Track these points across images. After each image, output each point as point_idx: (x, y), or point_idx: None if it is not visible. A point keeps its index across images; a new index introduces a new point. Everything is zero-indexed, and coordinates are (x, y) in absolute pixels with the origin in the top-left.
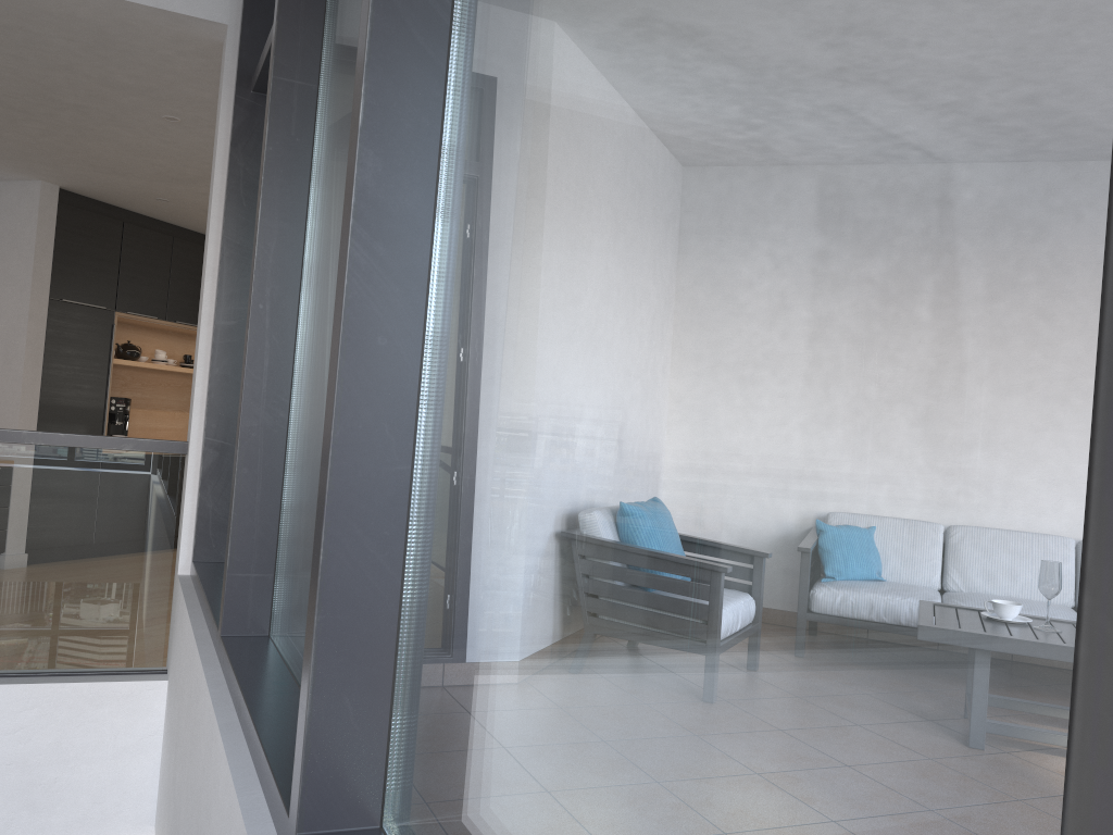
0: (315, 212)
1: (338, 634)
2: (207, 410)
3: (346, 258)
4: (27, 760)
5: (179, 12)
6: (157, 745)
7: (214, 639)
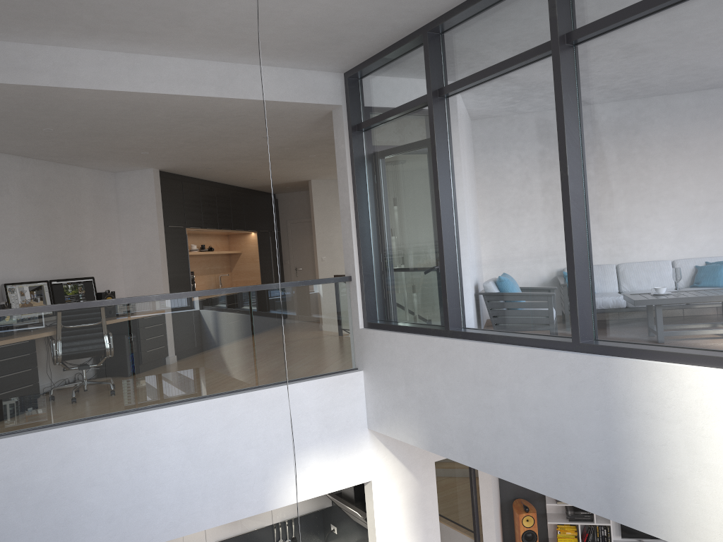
0: (461, 185)
1: (580, 295)
2: (361, 261)
3: (569, 207)
4: (323, 408)
5: (325, 103)
6: (363, 396)
7: (438, 334)
